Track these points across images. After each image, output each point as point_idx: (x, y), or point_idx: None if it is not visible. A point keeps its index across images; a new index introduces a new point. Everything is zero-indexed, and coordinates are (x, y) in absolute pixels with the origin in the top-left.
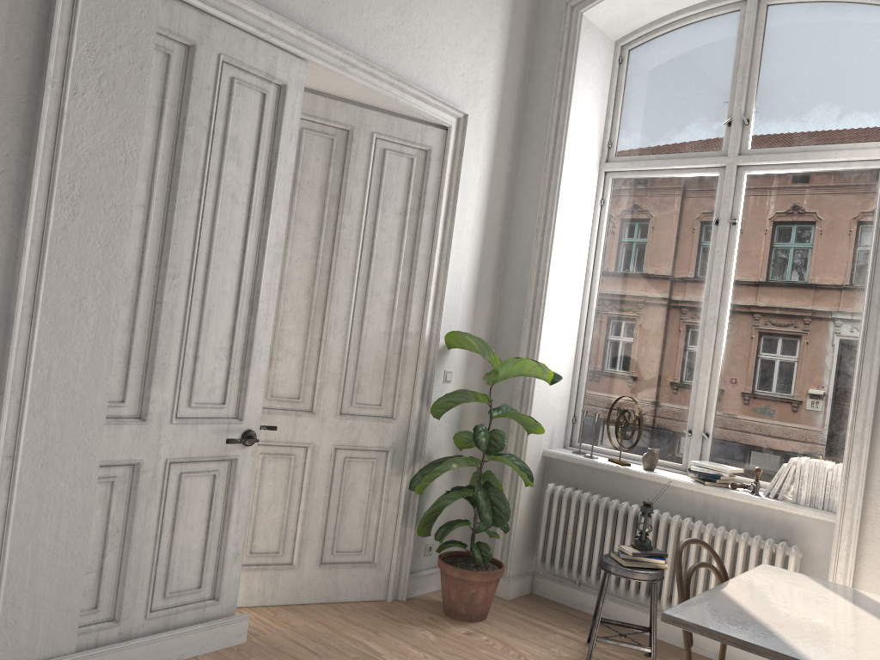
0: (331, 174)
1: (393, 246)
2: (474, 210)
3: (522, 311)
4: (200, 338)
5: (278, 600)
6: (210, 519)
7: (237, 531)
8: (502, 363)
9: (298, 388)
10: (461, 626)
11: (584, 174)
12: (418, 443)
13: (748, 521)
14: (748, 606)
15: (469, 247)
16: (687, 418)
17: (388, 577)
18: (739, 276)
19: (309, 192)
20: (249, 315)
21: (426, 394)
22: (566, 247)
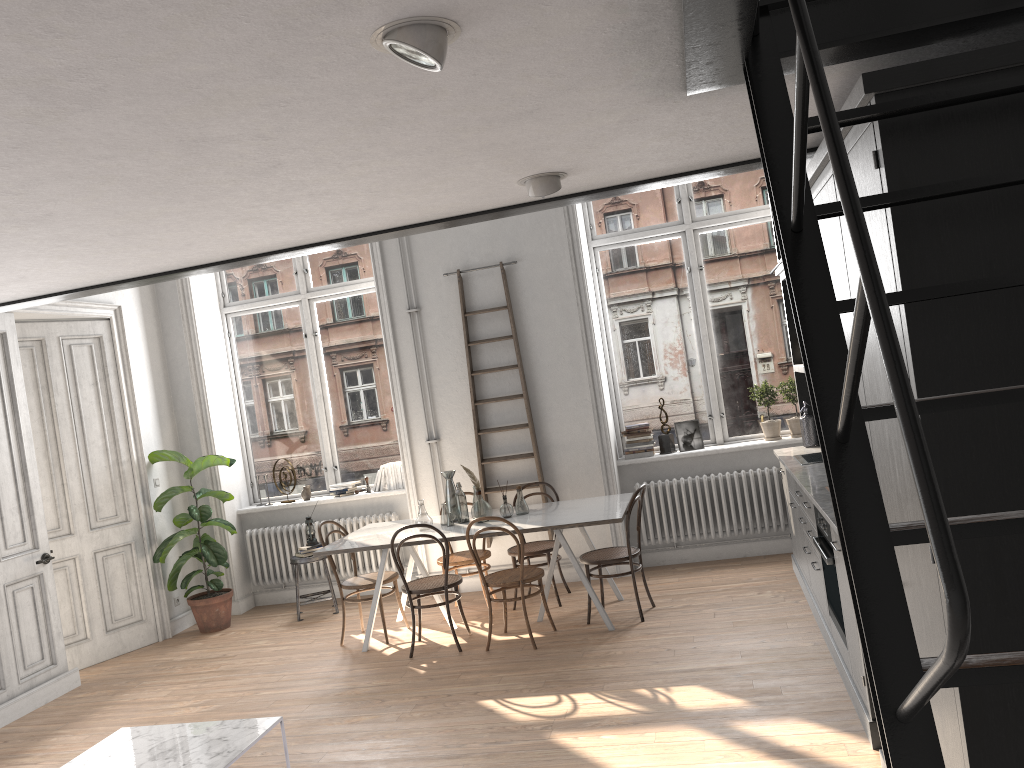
0: (38, 372)
1: (94, 407)
2: (142, 365)
3: (195, 423)
4: (1, 505)
5: (85, 664)
6: (38, 615)
7: (55, 618)
8: (194, 462)
9: (57, 520)
10: (216, 633)
11: (212, 320)
12: (150, 531)
13: (369, 508)
14: (353, 539)
15: (146, 391)
16: (322, 460)
17: (156, 626)
18: (328, 366)
19: (26, 388)
20: (24, 482)
21: (147, 498)
22: (213, 372)
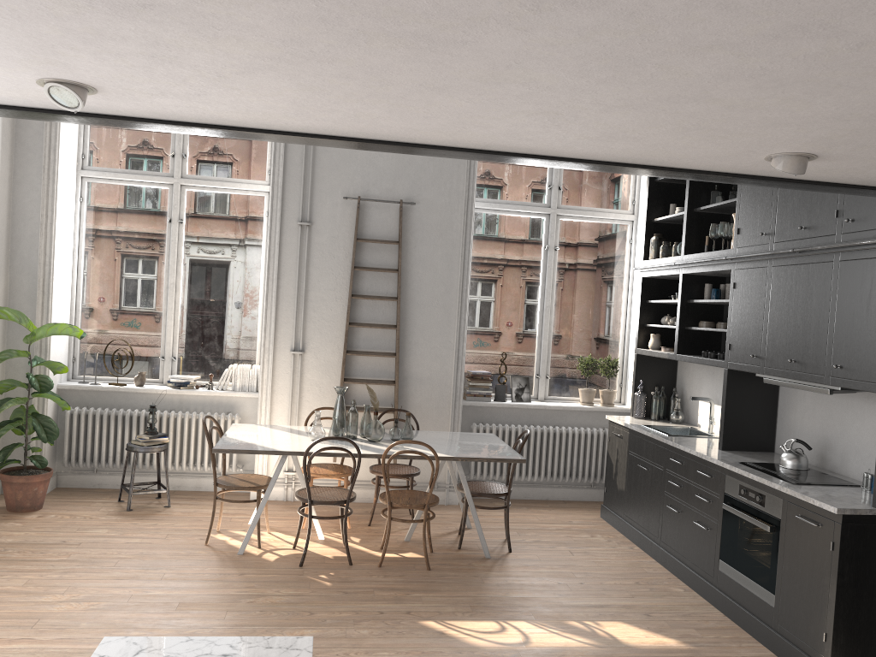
0: None
1: None
2: None
3: (33, 284)
4: None
5: None
6: None
7: None
8: (40, 327)
9: None
10: (31, 514)
11: (69, 179)
12: None
13: (208, 405)
14: (242, 439)
15: None
16: (160, 349)
17: None
18: (187, 256)
19: None
20: None
21: None
22: (63, 235)
